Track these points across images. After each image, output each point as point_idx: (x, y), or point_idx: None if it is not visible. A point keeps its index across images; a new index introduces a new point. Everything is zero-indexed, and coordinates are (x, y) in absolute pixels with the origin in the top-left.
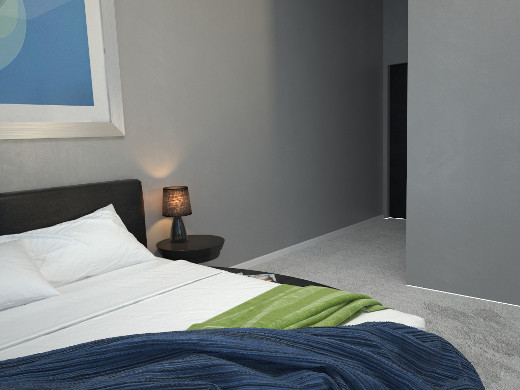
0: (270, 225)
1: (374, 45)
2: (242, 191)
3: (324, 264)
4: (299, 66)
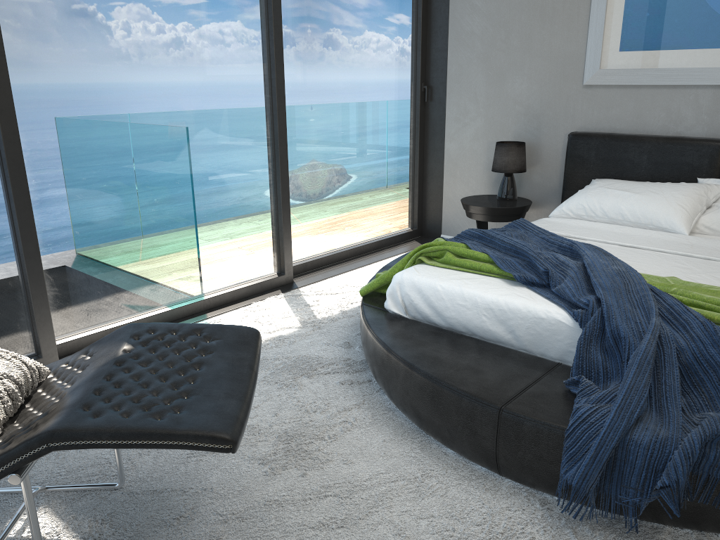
0: None
1: None
2: None
3: None
4: None
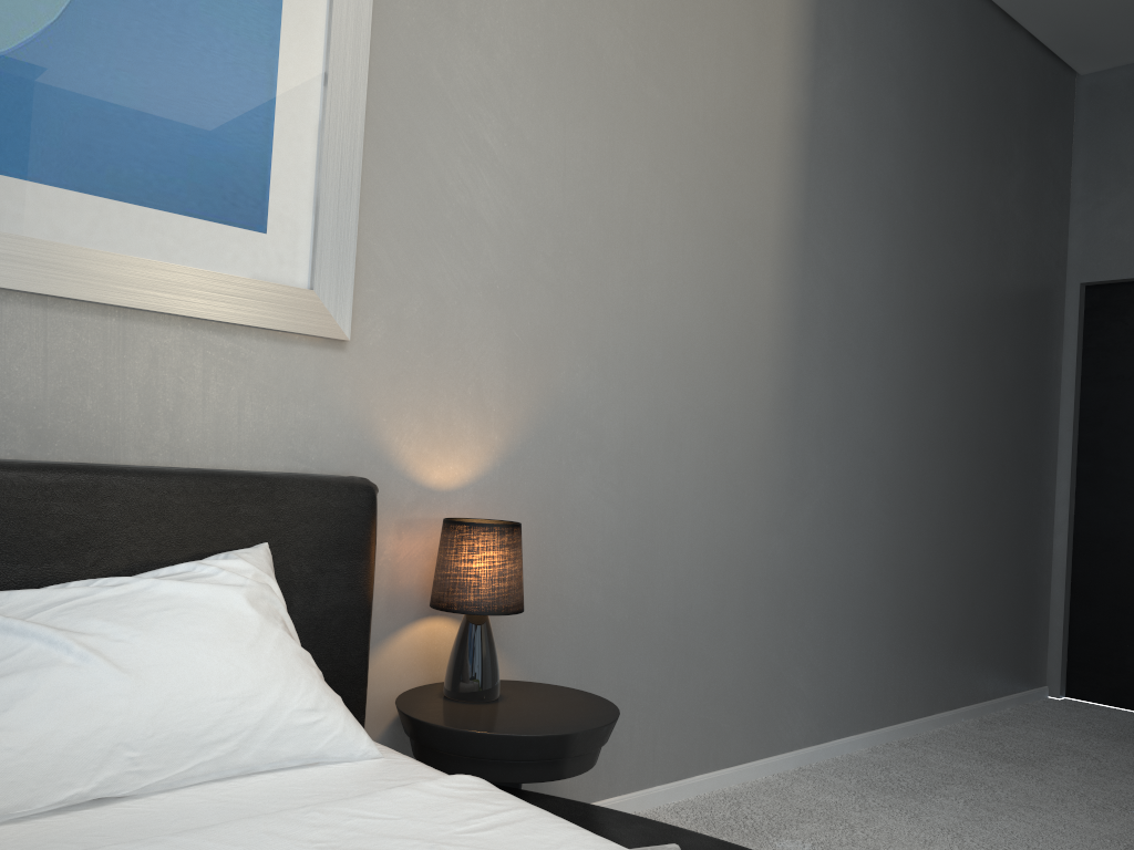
0: (747, 678)
1: (1047, 228)
2: (680, 565)
3: (916, 829)
4: (864, 243)
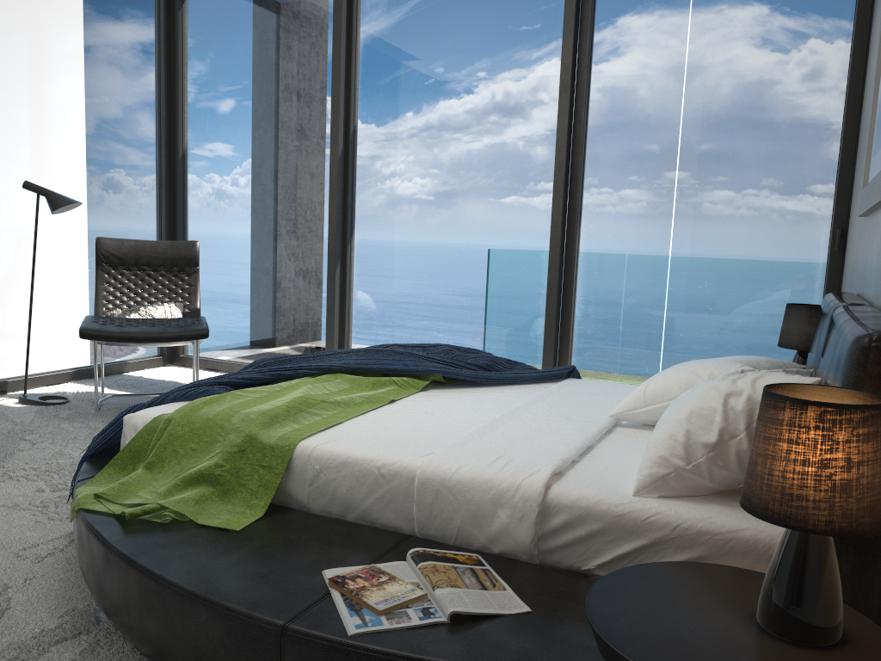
0: None
1: None
2: None
3: None
4: None
